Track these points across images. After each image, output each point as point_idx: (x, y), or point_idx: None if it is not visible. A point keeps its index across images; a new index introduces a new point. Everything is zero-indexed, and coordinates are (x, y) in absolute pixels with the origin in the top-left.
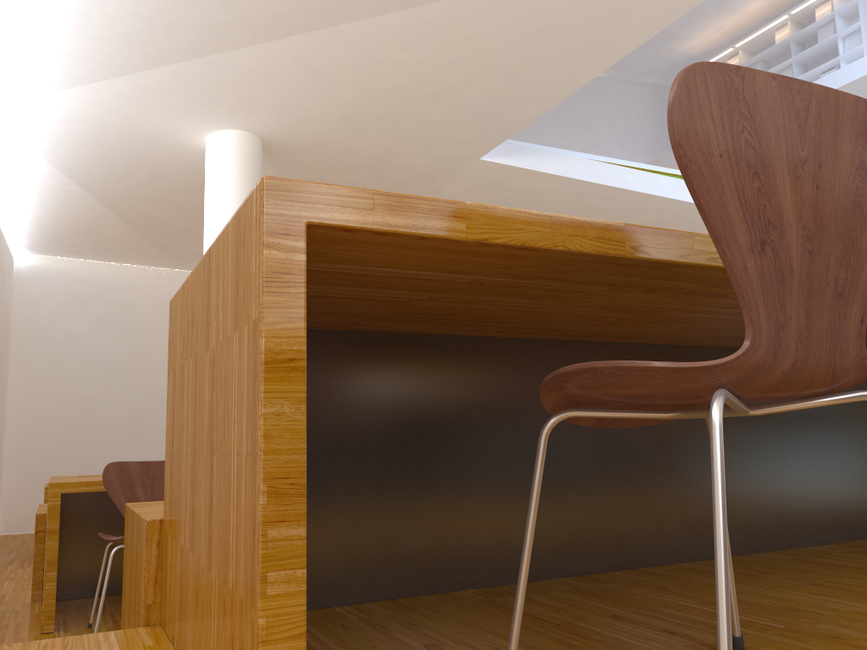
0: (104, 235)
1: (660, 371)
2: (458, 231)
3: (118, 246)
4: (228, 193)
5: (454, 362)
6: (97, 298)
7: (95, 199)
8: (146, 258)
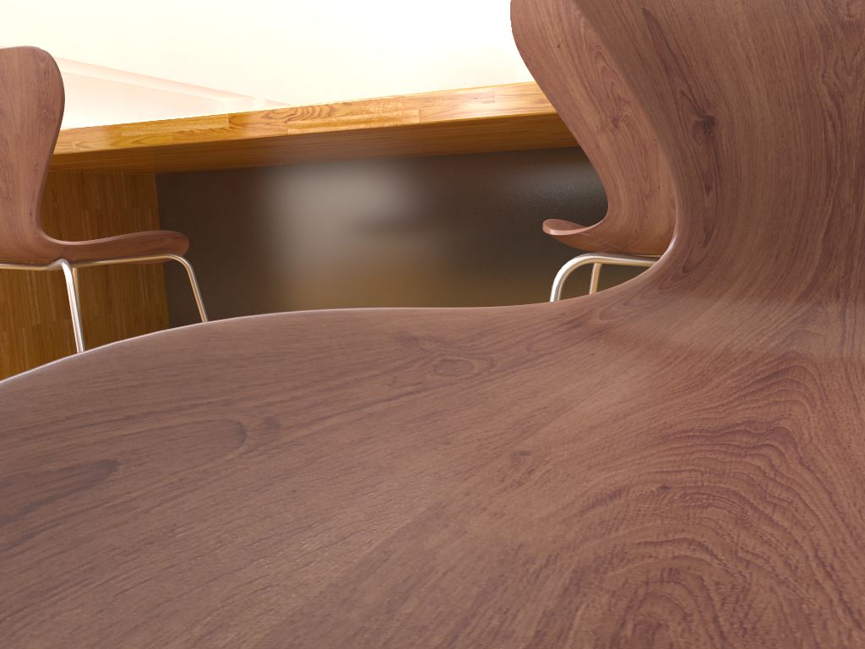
0: None
1: None
2: None
3: None
4: None
5: (316, 186)
6: None
7: None
8: None
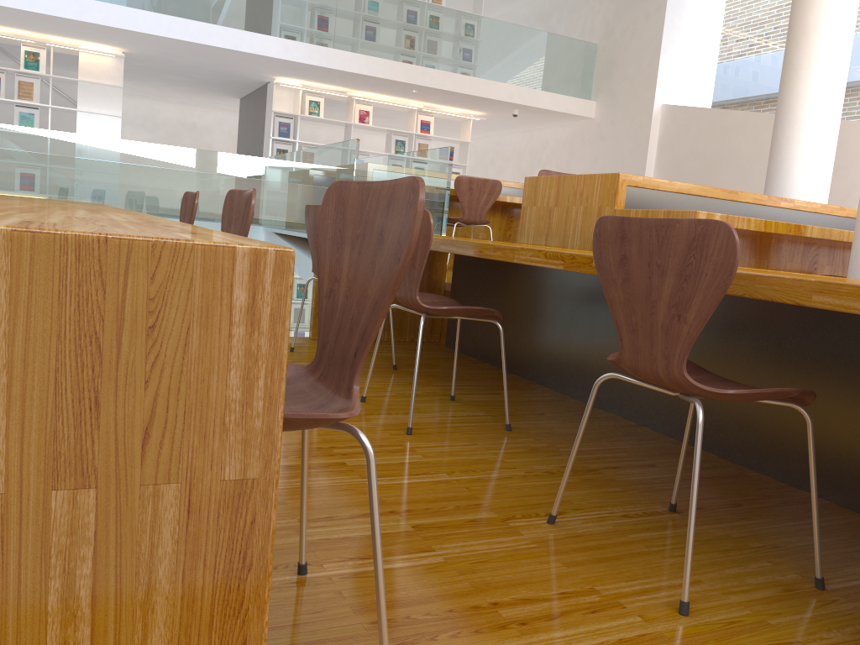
0: None
1: (339, 420)
2: None
3: None
4: None
5: None
6: None
7: None
8: None
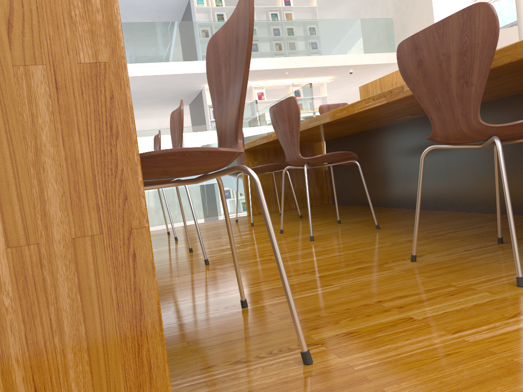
0: None
1: (228, 154)
2: None
3: None
4: None
5: None
6: None
7: None
8: None
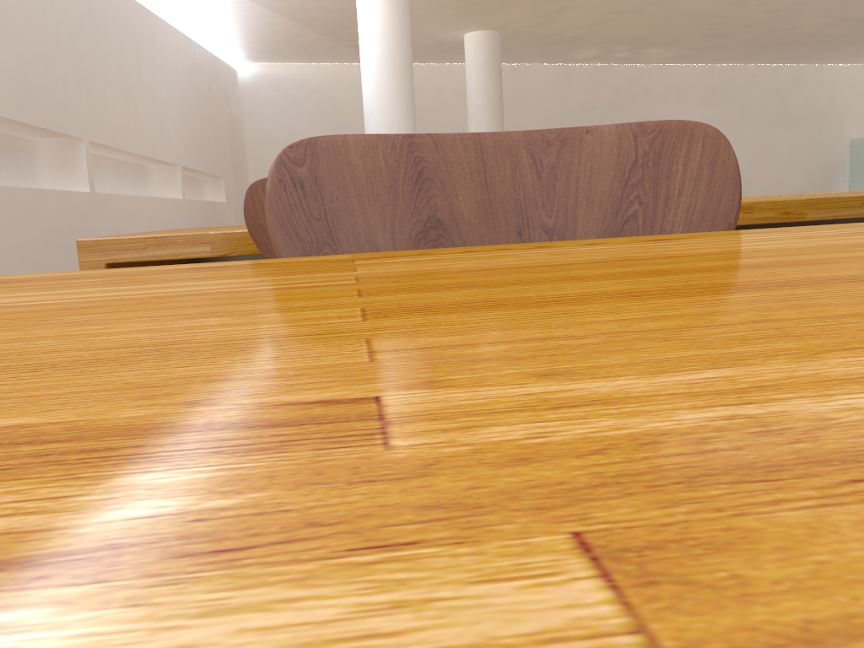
0: (301, 43)
1: None
2: (205, 252)
3: (317, 50)
4: (374, 9)
5: None
6: (309, 99)
7: (280, 15)
8: (345, 57)
